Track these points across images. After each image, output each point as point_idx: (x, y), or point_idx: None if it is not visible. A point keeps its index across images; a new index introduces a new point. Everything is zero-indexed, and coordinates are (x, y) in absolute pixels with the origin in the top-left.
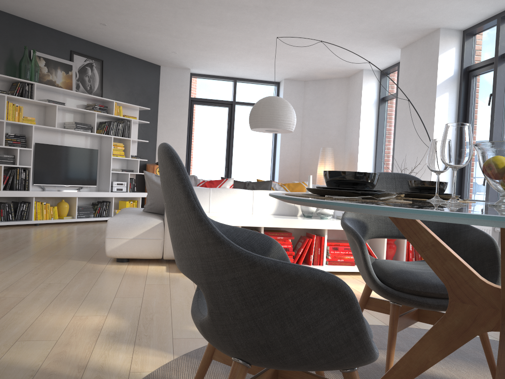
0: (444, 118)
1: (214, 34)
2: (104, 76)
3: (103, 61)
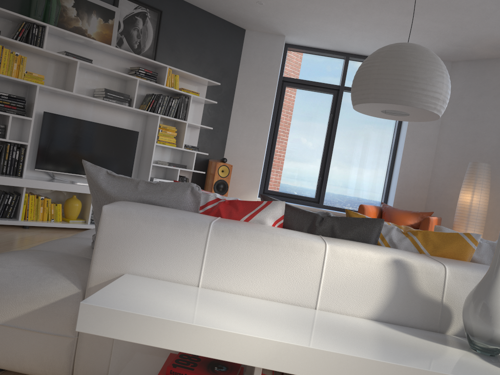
0: None
1: None
2: (162, 33)
3: (162, 12)
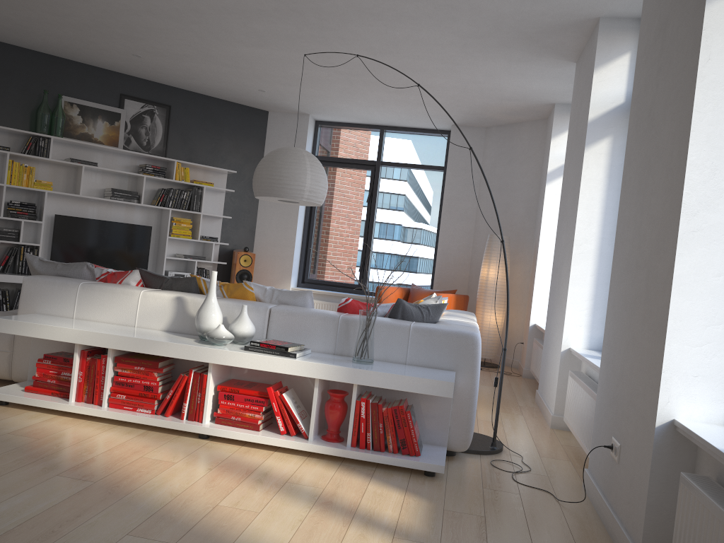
0: (601, 183)
1: (275, 59)
2: (173, 127)
3: (171, 107)
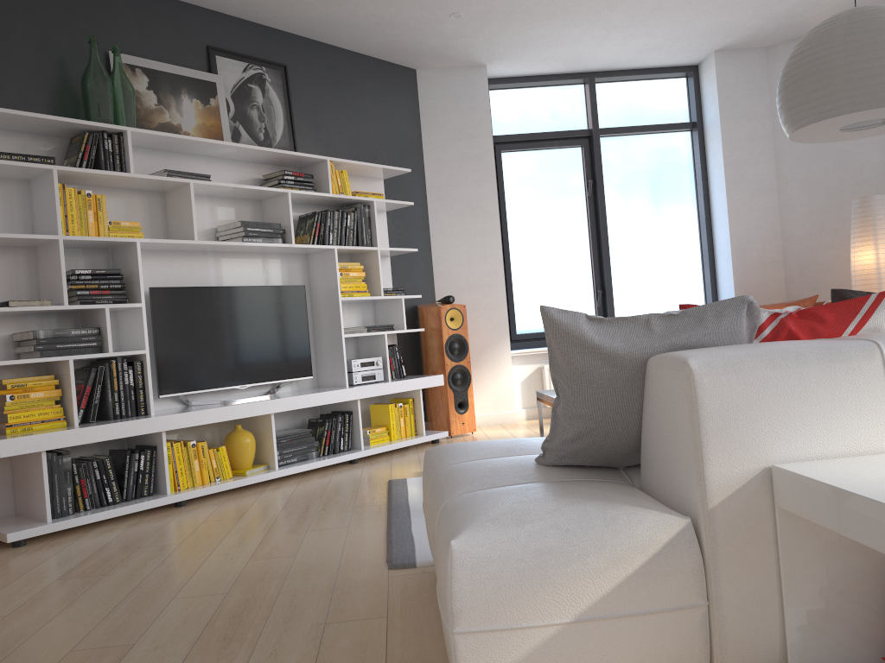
0: None
1: None
2: (295, 105)
3: (286, 67)
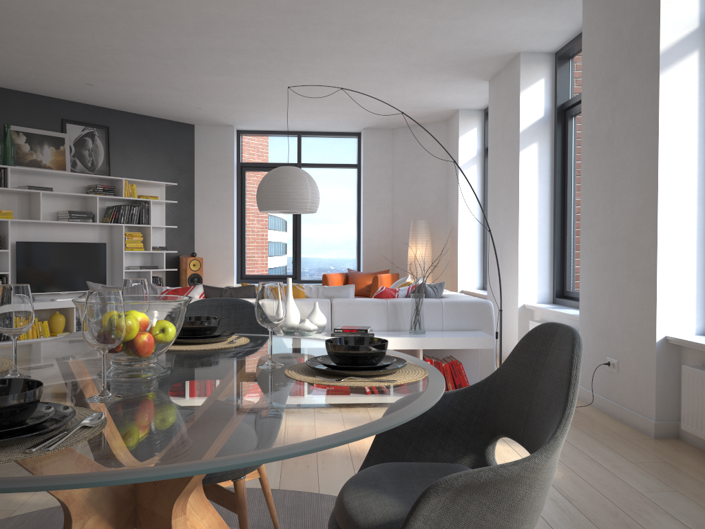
0: (534, 177)
1: (231, 84)
2: (112, 147)
3: (109, 128)
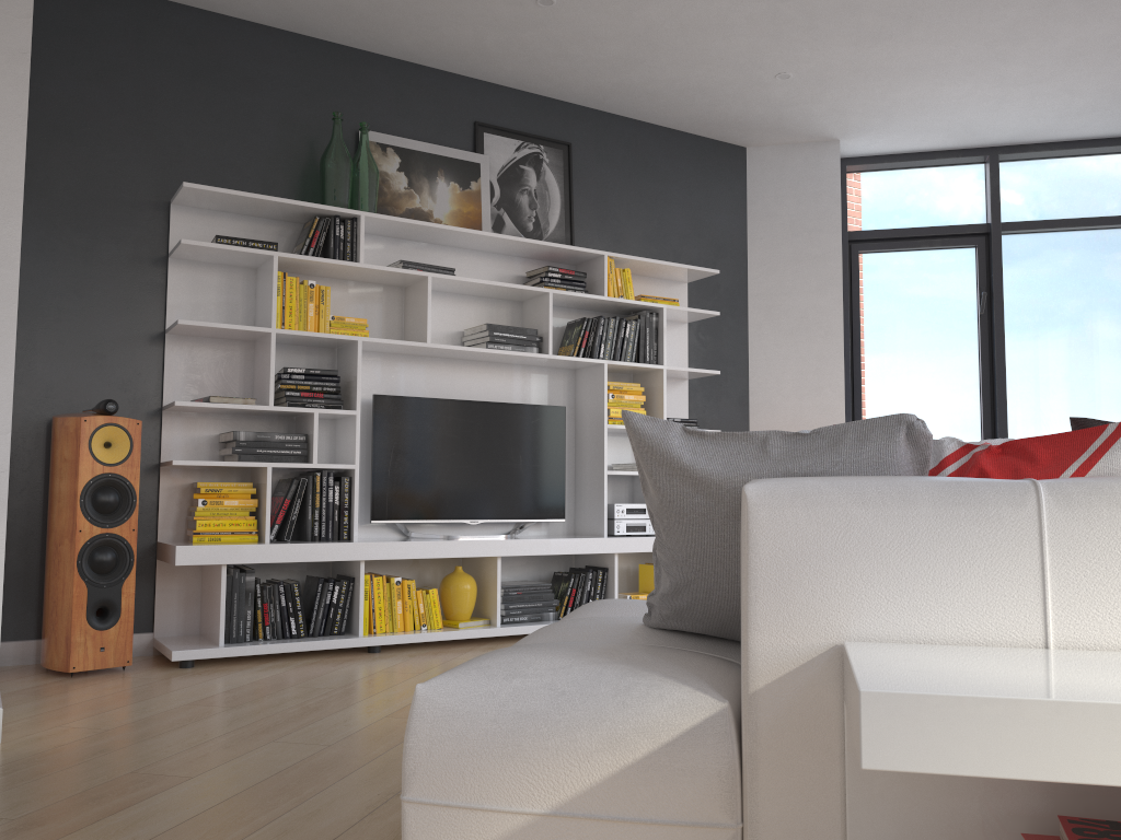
0: None
1: None
2: (577, 190)
3: (571, 146)
